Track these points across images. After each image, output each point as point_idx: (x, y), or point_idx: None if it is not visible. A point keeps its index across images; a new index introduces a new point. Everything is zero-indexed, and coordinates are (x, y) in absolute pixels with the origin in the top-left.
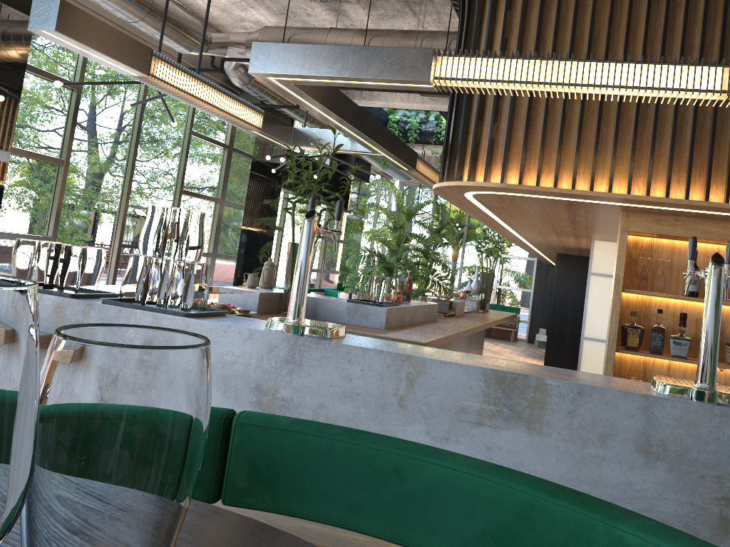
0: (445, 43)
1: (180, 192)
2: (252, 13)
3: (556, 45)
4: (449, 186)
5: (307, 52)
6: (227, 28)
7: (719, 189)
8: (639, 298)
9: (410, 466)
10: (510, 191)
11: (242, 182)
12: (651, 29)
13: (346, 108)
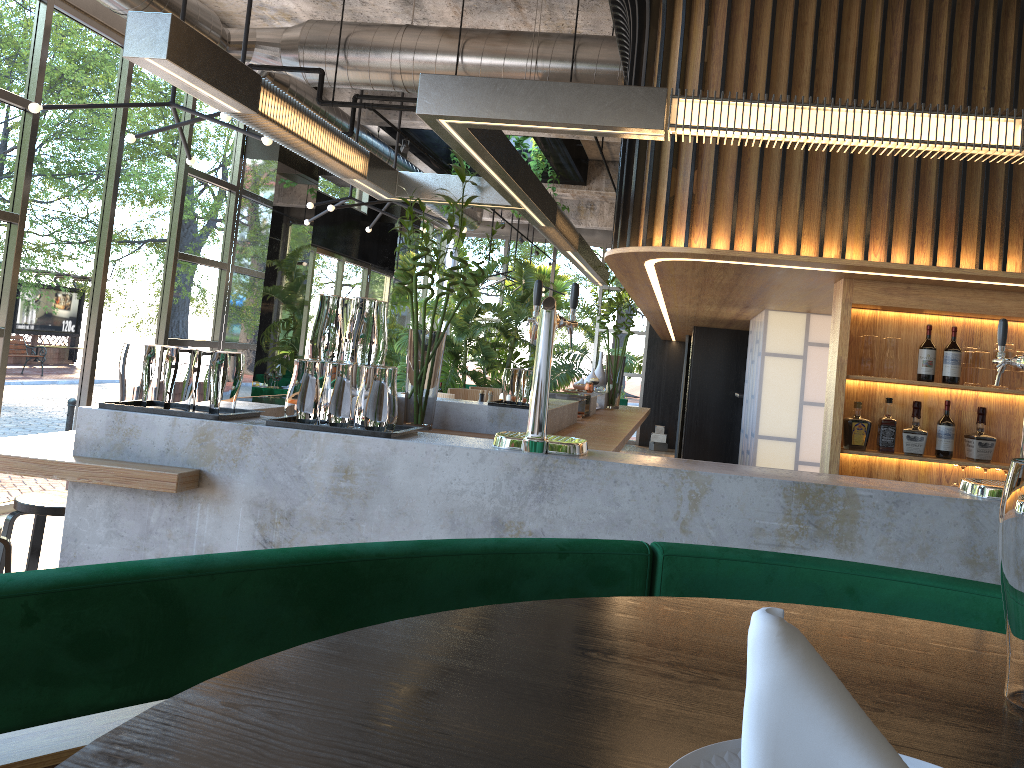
0: (571, 51)
1: (175, 256)
2: None
3: (770, 73)
4: (635, 253)
5: (498, 88)
6: (235, 17)
7: (969, 252)
8: (862, 385)
9: (865, 585)
10: (716, 258)
11: (260, 239)
12: (886, 56)
13: (505, 153)
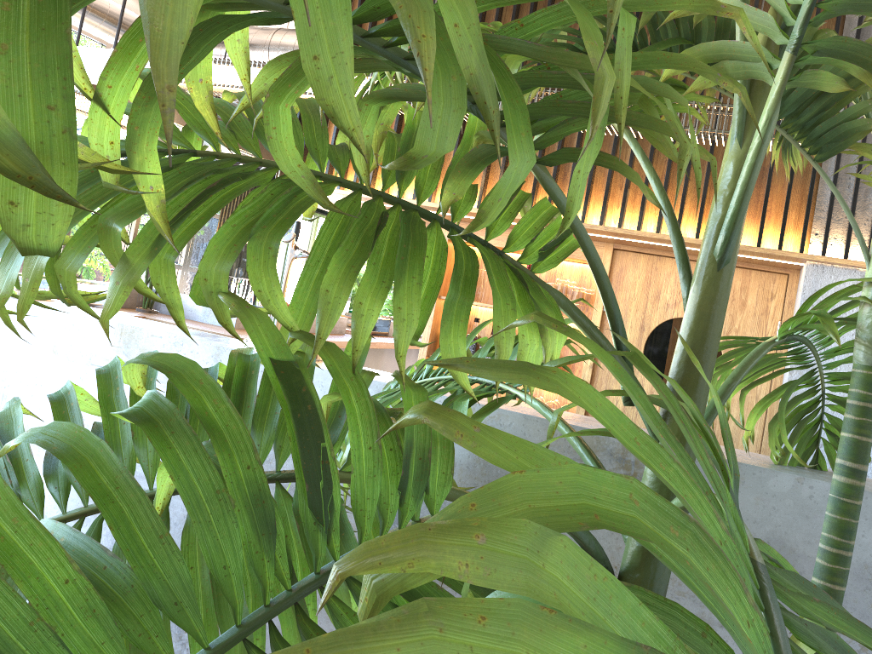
0: None
1: None
2: None
3: None
4: None
5: None
6: None
7: None
8: None
9: None
10: None
11: None
12: None
13: None
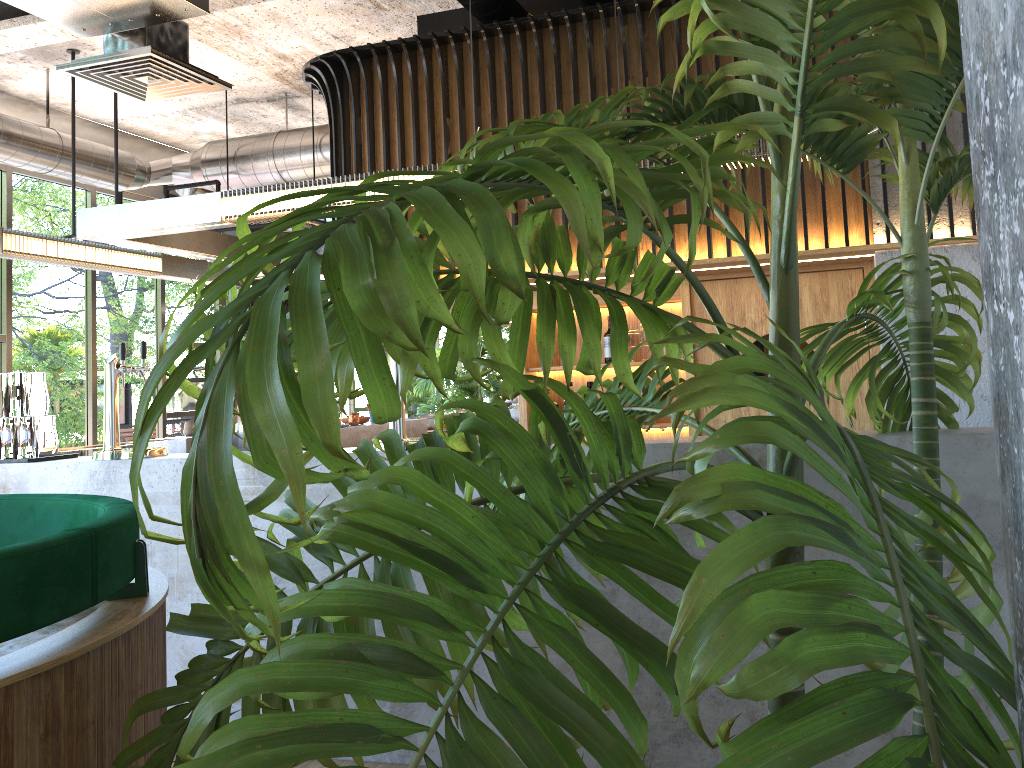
0: None
1: None
2: (202, 125)
3: (404, 145)
4: None
5: (122, 211)
6: (185, 144)
7: None
8: (557, 375)
9: (36, 504)
10: None
11: None
12: (485, 114)
13: (214, 243)
